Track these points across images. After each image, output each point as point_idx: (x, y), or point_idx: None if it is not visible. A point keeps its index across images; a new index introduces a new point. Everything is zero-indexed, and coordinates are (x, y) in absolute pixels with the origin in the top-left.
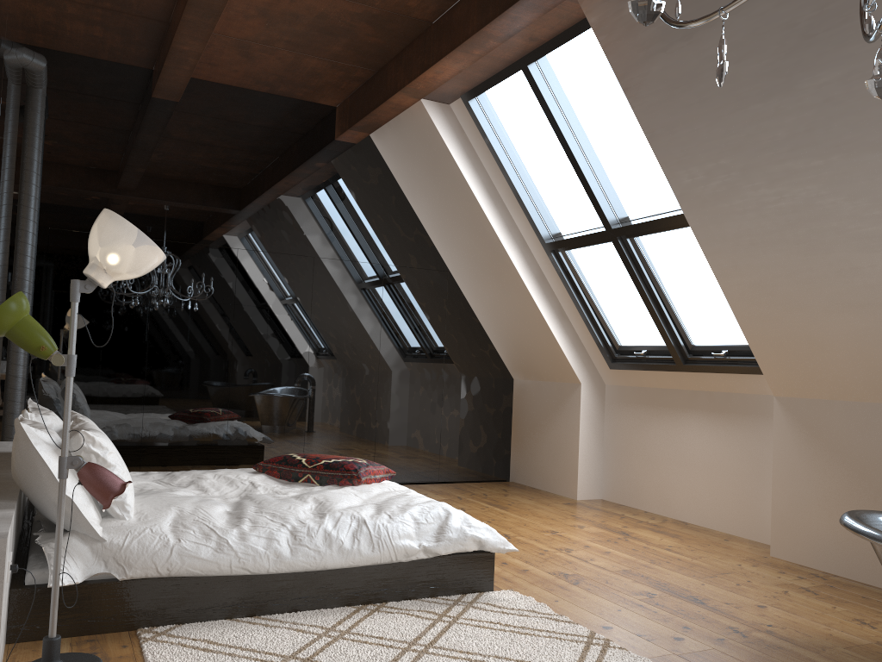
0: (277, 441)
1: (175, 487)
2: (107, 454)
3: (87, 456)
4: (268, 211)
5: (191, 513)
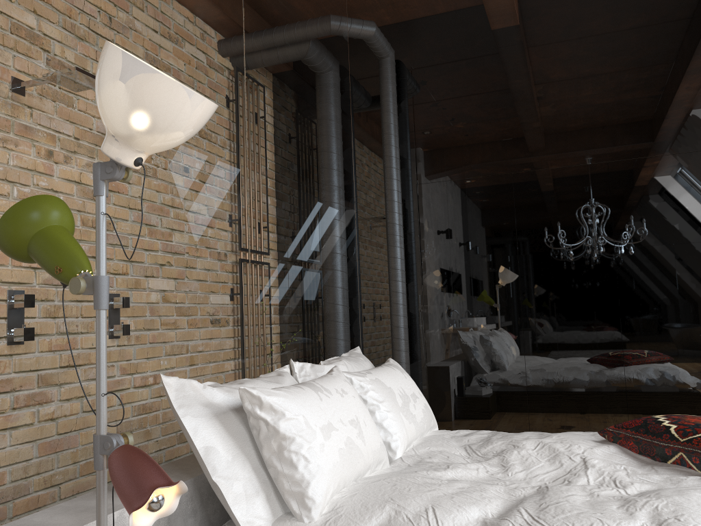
0: (695, 390)
1: (476, 458)
2: (280, 421)
3: (256, 423)
4: (639, 109)
5: (409, 519)
